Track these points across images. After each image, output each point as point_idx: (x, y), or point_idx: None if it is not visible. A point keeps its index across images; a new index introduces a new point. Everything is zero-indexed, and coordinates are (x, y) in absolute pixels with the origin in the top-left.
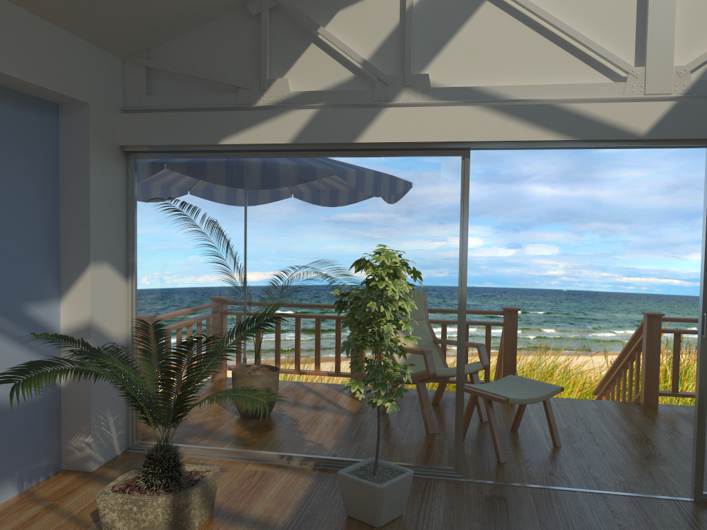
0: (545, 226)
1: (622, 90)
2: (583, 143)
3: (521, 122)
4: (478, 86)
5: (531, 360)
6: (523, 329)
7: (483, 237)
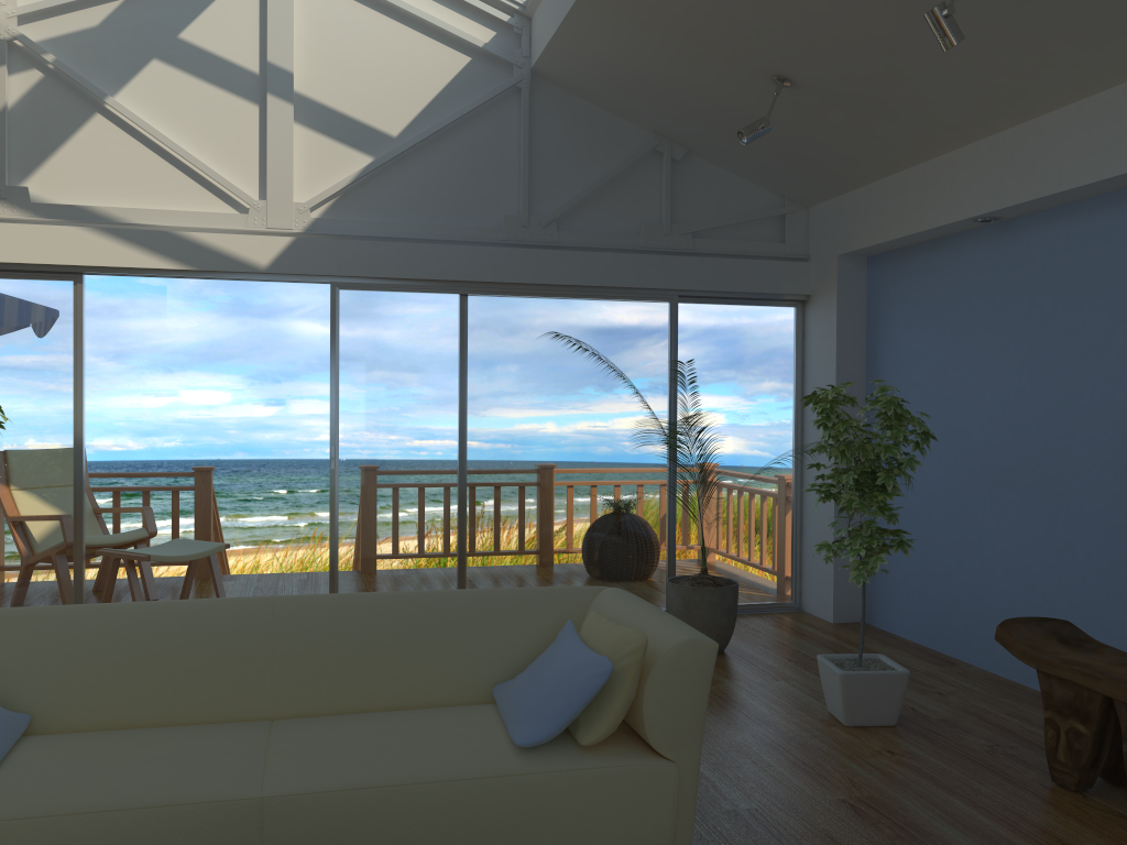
0: (317, 376)
1: (245, 221)
2: (207, 274)
3: (137, 248)
4: (88, 205)
5: (303, 556)
6: (290, 514)
7: (232, 390)
